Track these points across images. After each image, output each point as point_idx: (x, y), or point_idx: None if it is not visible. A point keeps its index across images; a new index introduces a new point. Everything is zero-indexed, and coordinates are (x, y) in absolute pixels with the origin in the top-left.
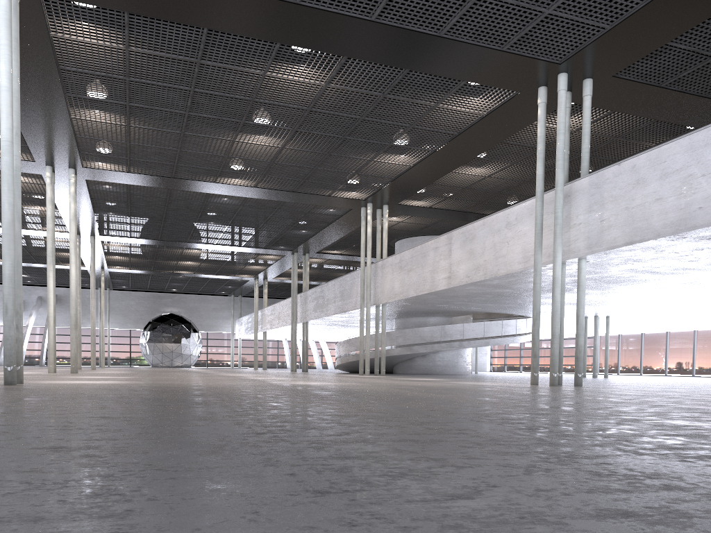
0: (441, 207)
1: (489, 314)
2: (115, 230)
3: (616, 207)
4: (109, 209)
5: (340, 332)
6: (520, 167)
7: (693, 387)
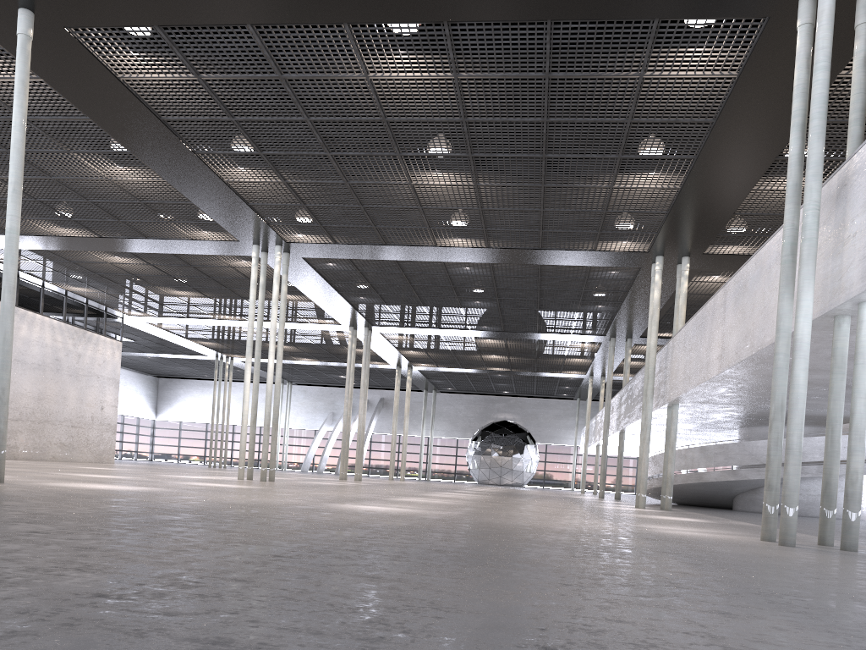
0: None
1: None
2: (383, 319)
3: None
4: (355, 292)
5: None
6: None
7: None
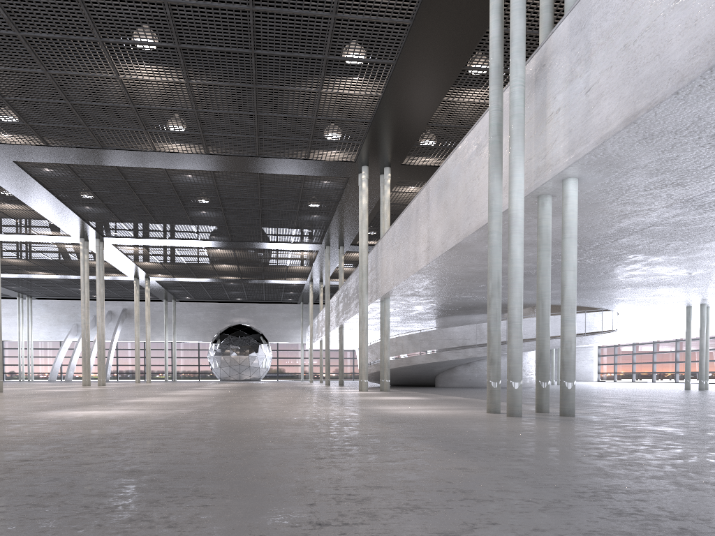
0: None
1: None
2: (113, 230)
3: (609, 54)
4: (79, 201)
5: None
6: None
7: None
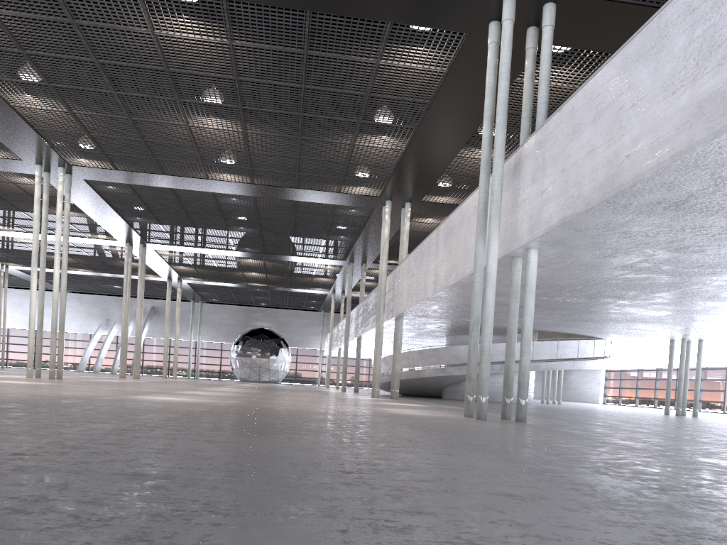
0: None
1: (568, 335)
2: (157, 237)
3: (555, 171)
4: (133, 213)
5: None
6: None
7: (697, 434)
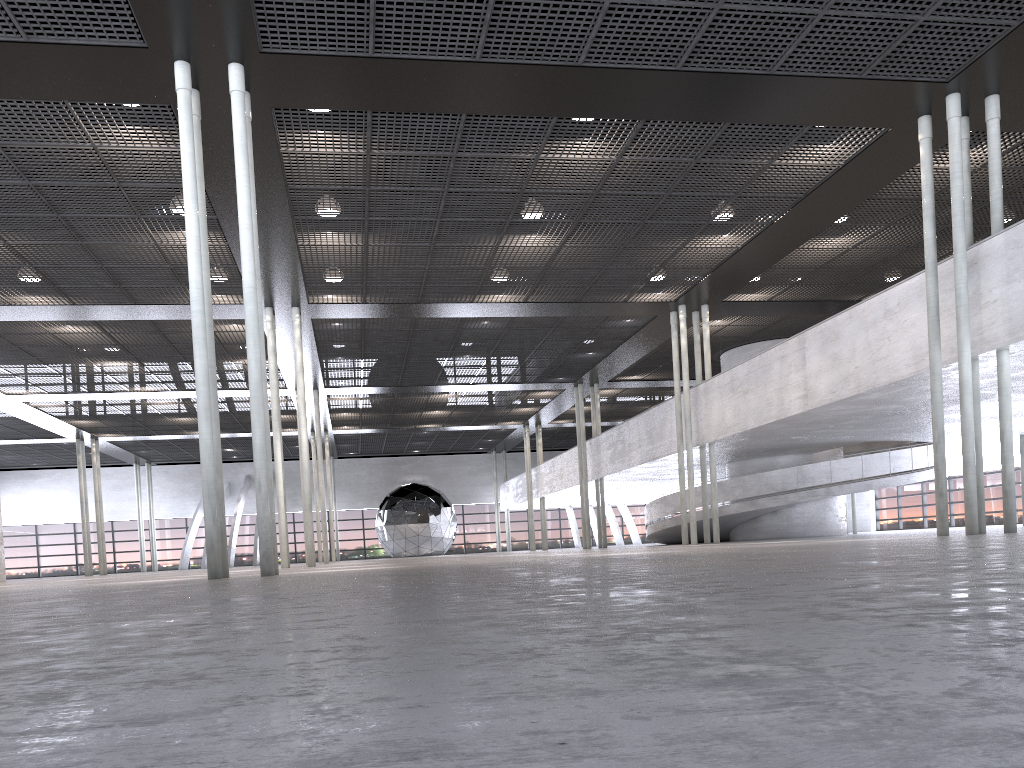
0: (786, 298)
1: (868, 445)
2: (344, 379)
3: None
4: (337, 352)
5: (648, 490)
6: (900, 229)
7: None
